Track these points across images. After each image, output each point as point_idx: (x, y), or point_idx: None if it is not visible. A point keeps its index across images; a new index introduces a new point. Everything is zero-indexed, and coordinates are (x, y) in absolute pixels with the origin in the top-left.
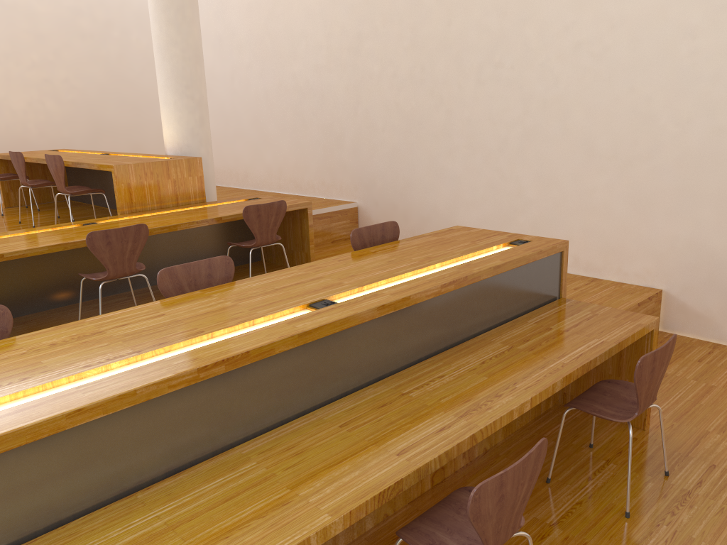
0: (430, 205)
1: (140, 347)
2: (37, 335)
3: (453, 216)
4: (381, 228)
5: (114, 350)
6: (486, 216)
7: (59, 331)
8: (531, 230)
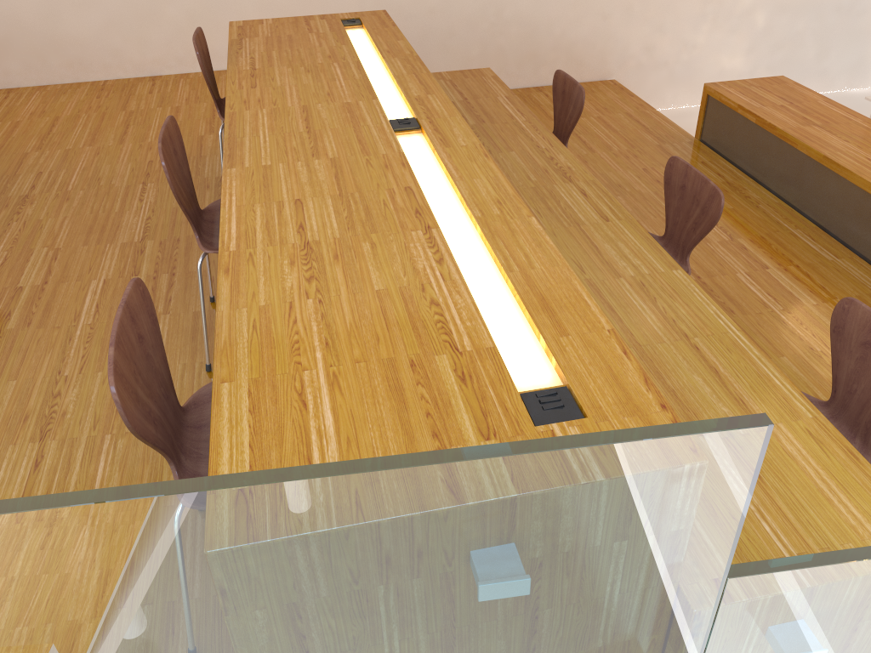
0: (5, 17)
1: (413, 225)
2: (243, 288)
3: (55, 28)
4: (199, 40)
5: (400, 240)
6: (114, 16)
7: (250, 271)
8: (189, 24)
